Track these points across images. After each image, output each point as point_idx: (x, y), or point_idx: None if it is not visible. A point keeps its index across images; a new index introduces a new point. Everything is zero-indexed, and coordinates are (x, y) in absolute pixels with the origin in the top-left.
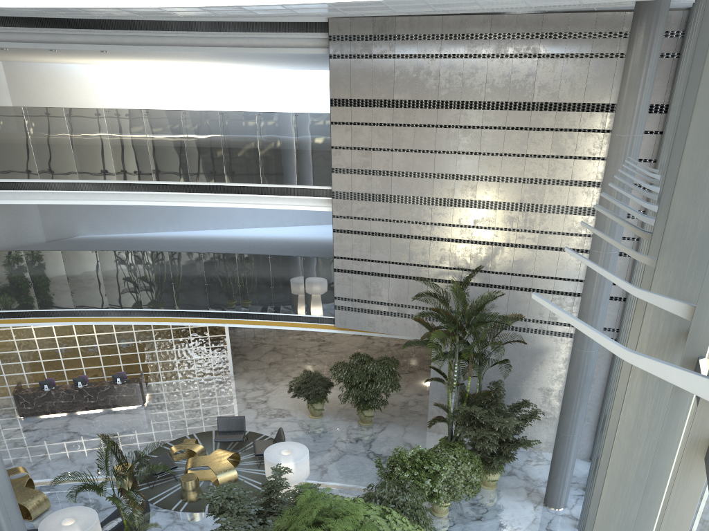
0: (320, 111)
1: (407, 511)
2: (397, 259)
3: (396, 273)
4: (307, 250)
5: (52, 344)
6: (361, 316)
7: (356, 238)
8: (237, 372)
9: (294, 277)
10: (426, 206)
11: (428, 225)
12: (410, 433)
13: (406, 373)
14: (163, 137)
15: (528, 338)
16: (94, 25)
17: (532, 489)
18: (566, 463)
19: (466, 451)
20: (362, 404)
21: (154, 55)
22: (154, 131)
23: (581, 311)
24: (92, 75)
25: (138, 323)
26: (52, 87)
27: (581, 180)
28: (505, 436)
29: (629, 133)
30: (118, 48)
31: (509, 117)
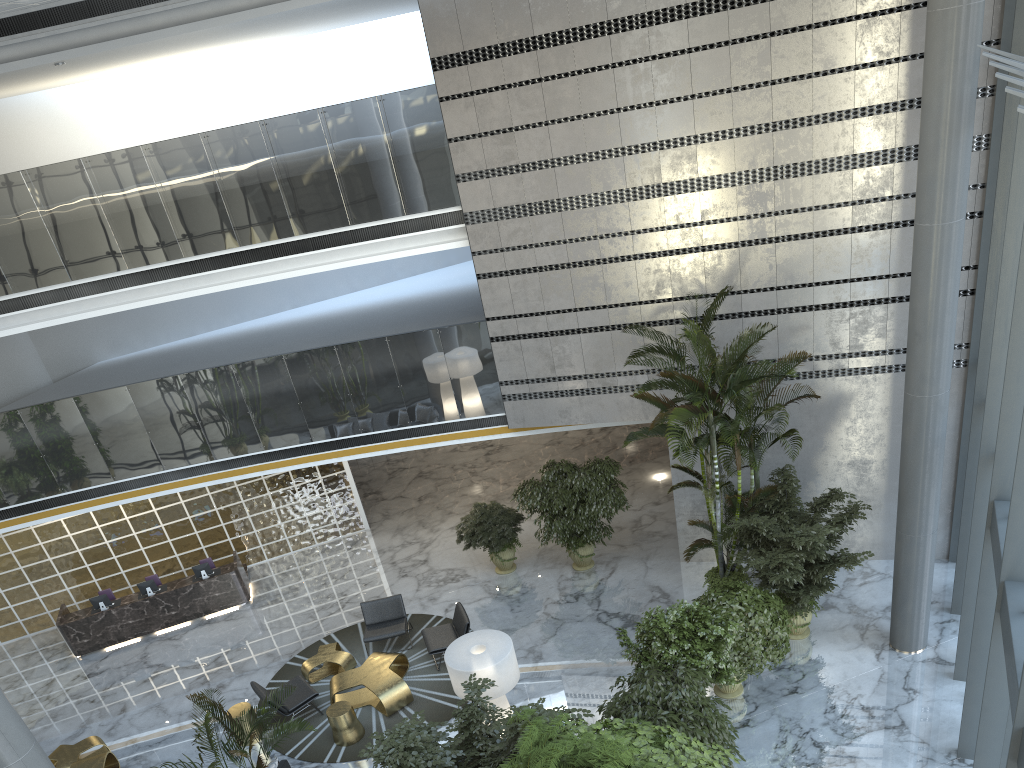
0: (415, 83)
1: (689, 715)
2: (586, 302)
3: (589, 325)
4: (439, 313)
5: (96, 538)
6: (547, 404)
7: (515, 282)
8: (373, 522)
9: (431, 364)
10: (619, 205)
11: (627, 236)
12: (655, 569)
13: (628, 473)
14: (183, 183)
15: (820, 387)
16: (34, 23)
17: (867, 626)
18: (919, 580)
19: (755, 590)
20: (573, 539)
21: (138, 51)
22: (166, 177)
23: (912, 331)
24: (56, 105)
25: (213, 483)
26: (1, 139)
27: (873, 104)
28: (812, 554)
29: (960, 1)
30: (79, 53)
31: (732, 21)
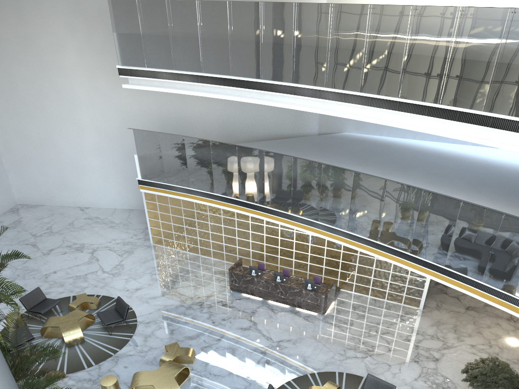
0: None
1: None
2: None
3: None
4: None
5: (275, 233)
6: None
7: None
8: (427, 306)
9: None
10: None
11: None
12: None
13: None
14: (425, 43)
15: None
16: None
17: None
18: None
19: None
20: None
21: None
22: (416, 34)
23: None
24: None
25: (339, 243)
26: None
27: None
28: None
29: None
30: None
31: None
